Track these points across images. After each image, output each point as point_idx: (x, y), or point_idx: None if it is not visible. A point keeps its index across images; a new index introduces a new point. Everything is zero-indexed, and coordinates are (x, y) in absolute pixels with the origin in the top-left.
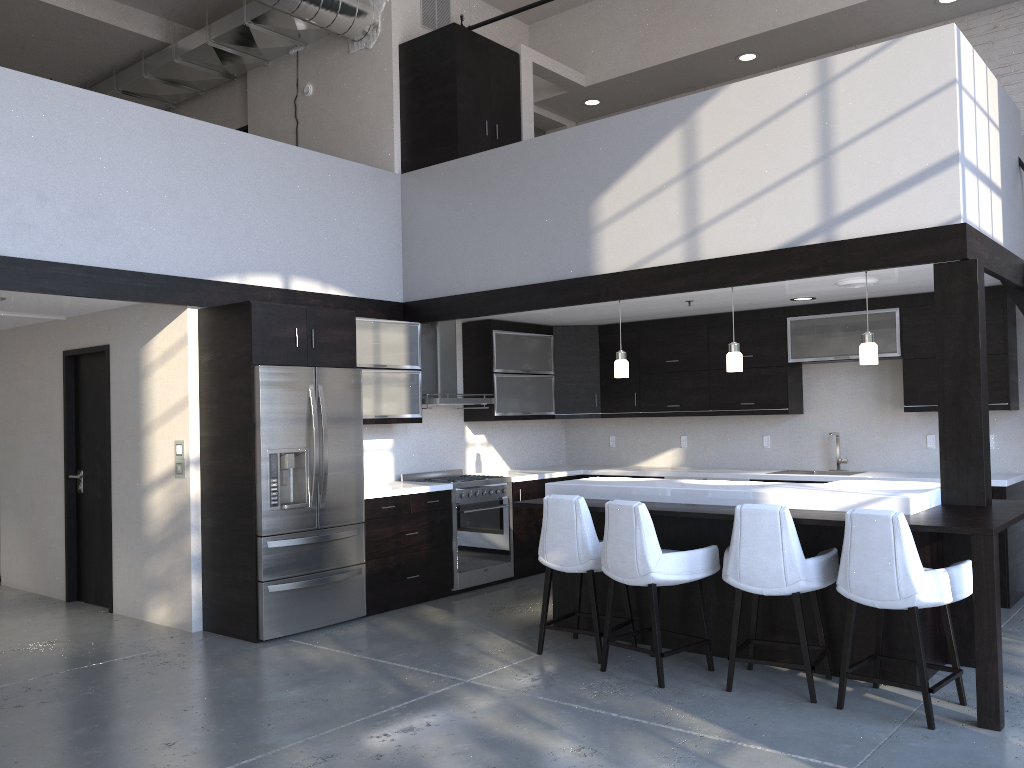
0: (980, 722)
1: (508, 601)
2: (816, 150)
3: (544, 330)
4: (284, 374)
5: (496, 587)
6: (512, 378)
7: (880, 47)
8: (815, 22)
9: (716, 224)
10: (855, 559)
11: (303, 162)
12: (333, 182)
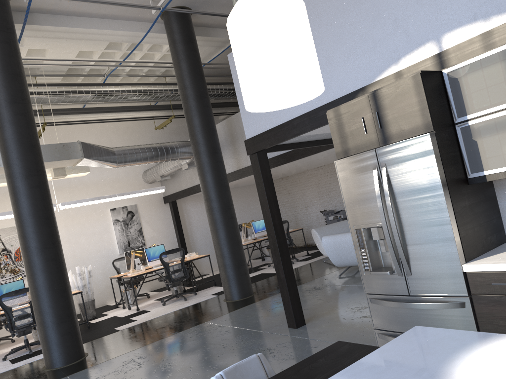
0: None
1: None
2: None
3: None
4: (351, 163)
5: None
6: None
7: None
8: None
9: None
10: None
11: None
12: None
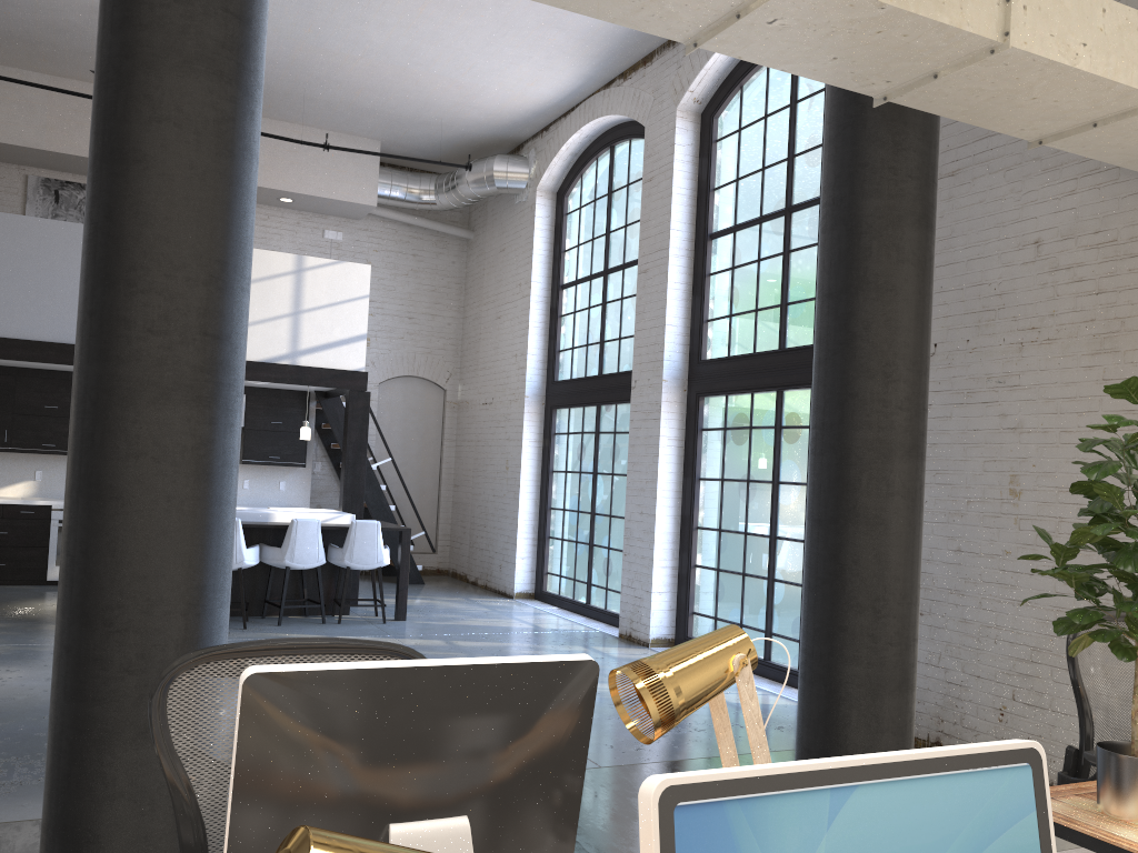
0: (398, 618)
1: None
2: (291, 308)
3: None
4: None
5: None
6: None
7: (333, 262)
8: None
9: None
10: (357, 545)
11: None
12: None
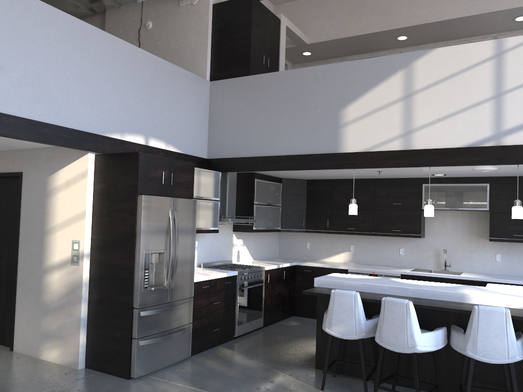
0: None
1: (271, 345)
2: (492, 91)
3: (278, 180)
4: (156, 201)
5: (255, 333)
6: (262, 207)
7: None
8: (447, 22)
9: (424, 129)
10: None
11: (160, 66)
12: (175, 81)
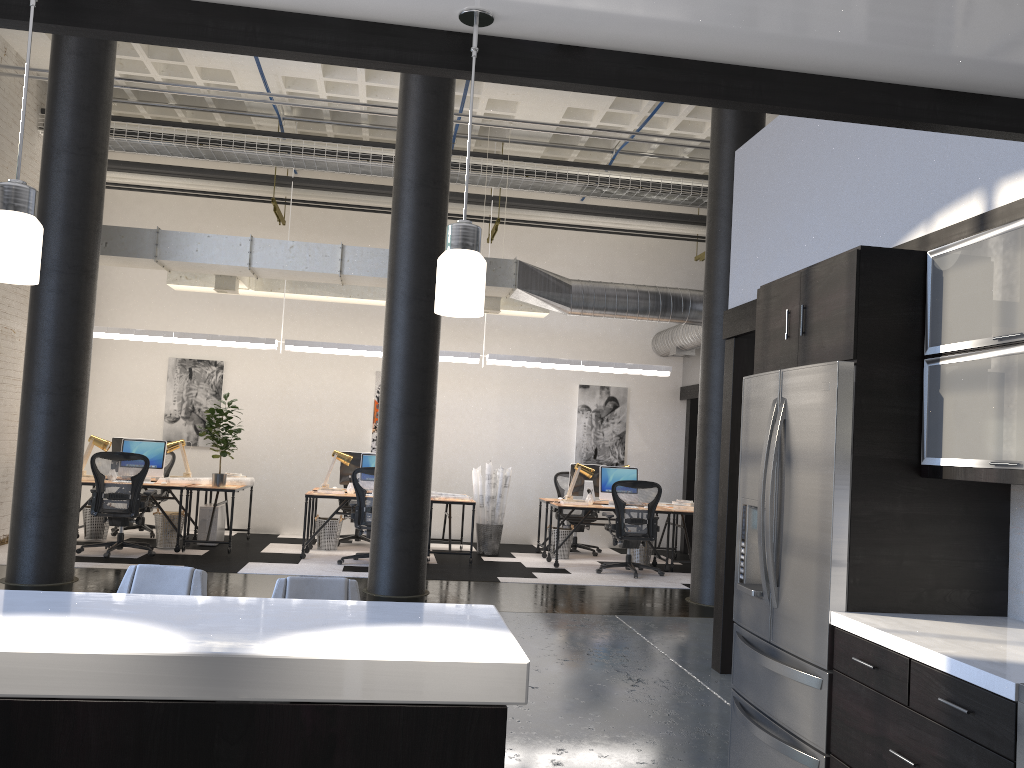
0: None
1: None
2: None
3: None
4: (756, 386)
5: None
6: None
7: None
8: None
9: None
10: None
11: None
12: None
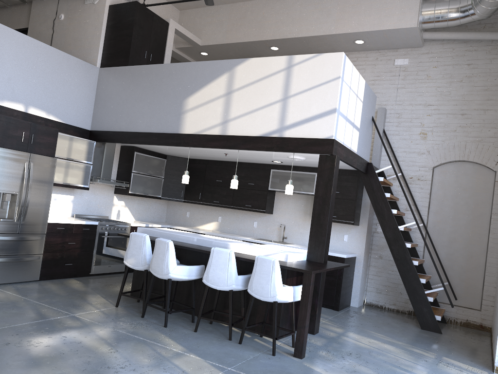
0: (294, 354)
1: (115, 282)
2: (281, 95)
3: (162, 156)
4: (12, 154)
5: (113, 275)
6: (141, 176)
7: (314, 55)
8: (303, 39)
9: (236, 120)
10: (256, 277)
11: (46, 51)
12: (61, 64)
